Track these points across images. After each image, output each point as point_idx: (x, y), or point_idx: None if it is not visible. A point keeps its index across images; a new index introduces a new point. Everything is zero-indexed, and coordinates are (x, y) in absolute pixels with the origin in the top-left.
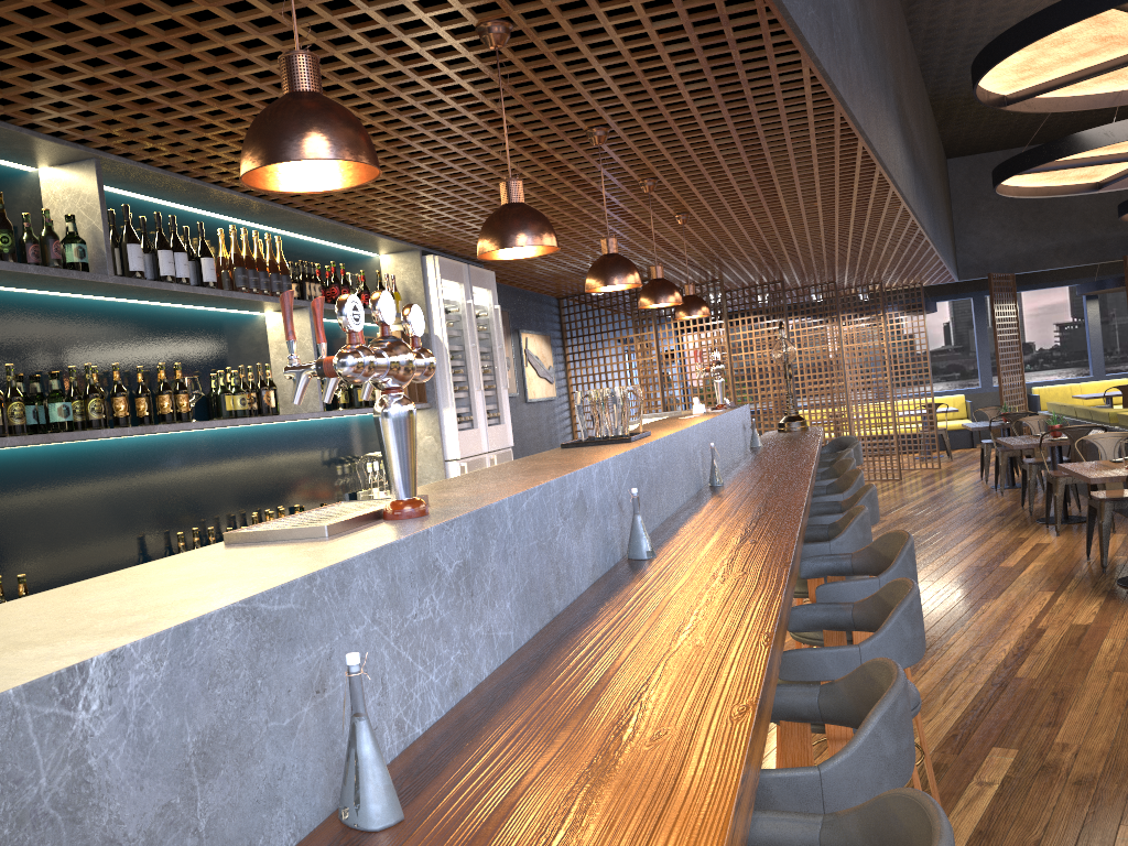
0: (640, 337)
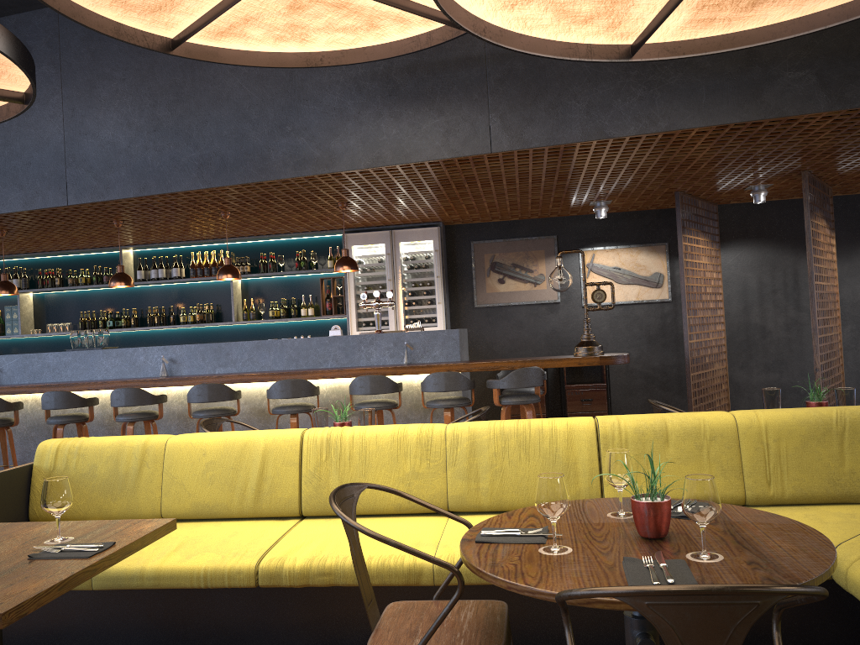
0: (686, 247)
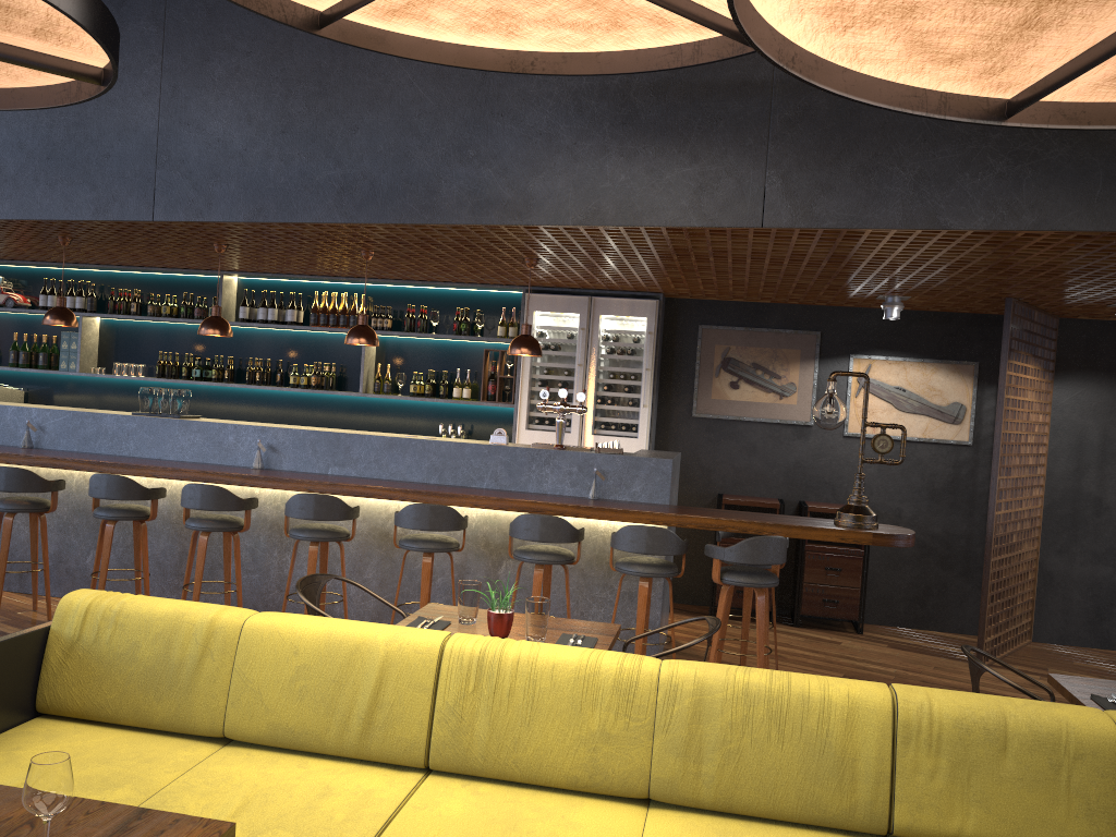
0: (1009, 378)
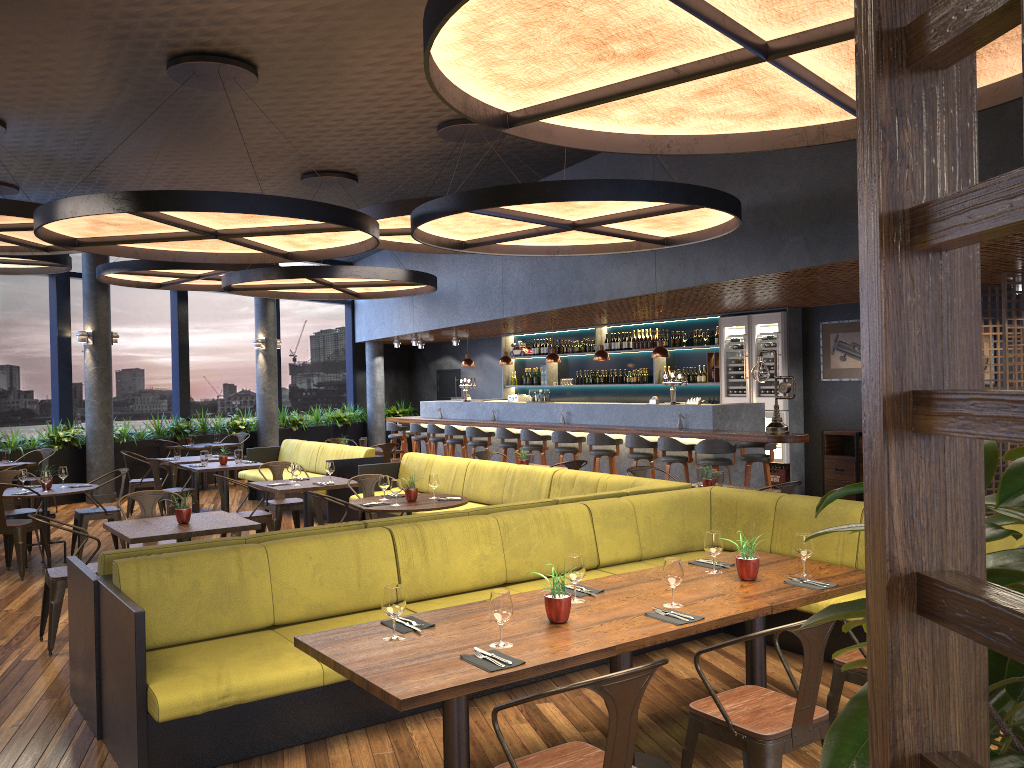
0: None
